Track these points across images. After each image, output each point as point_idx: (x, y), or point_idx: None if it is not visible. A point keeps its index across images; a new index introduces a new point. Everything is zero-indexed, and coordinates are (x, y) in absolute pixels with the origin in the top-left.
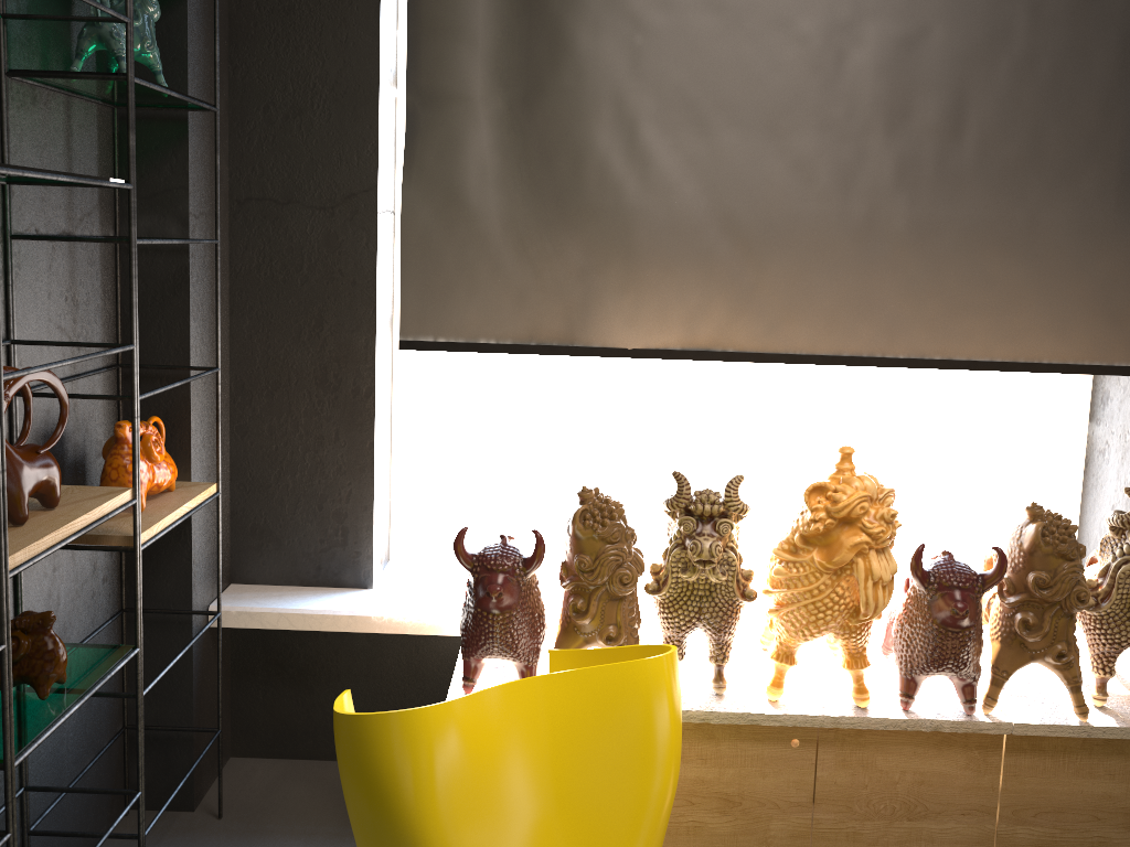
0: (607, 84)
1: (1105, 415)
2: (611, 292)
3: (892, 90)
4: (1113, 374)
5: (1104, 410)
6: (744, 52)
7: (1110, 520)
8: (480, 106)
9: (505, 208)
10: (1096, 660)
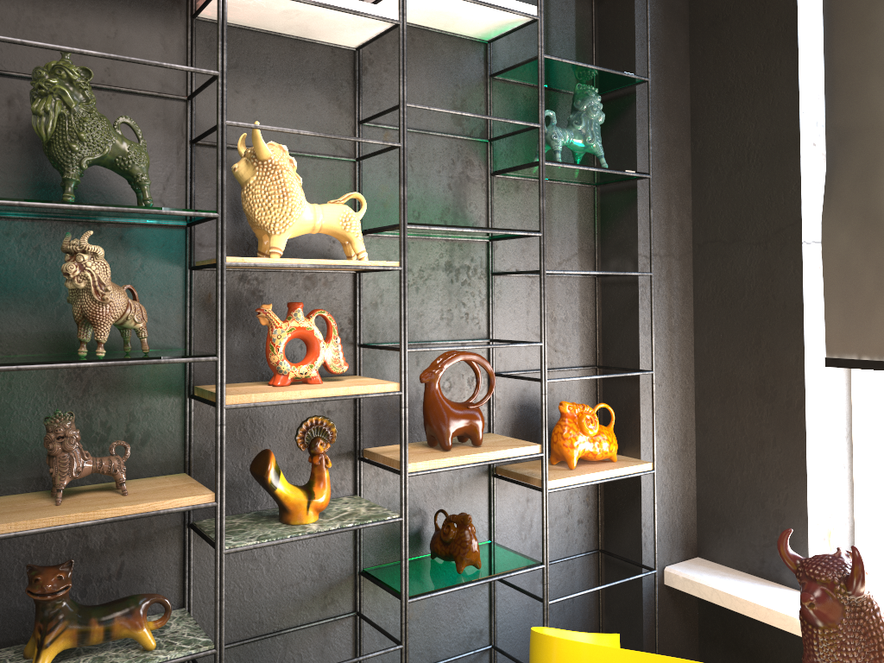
0: None
1: None
2: None
3: None
4: None
5: None
6: None
7: None
8: None
9: None
10: None
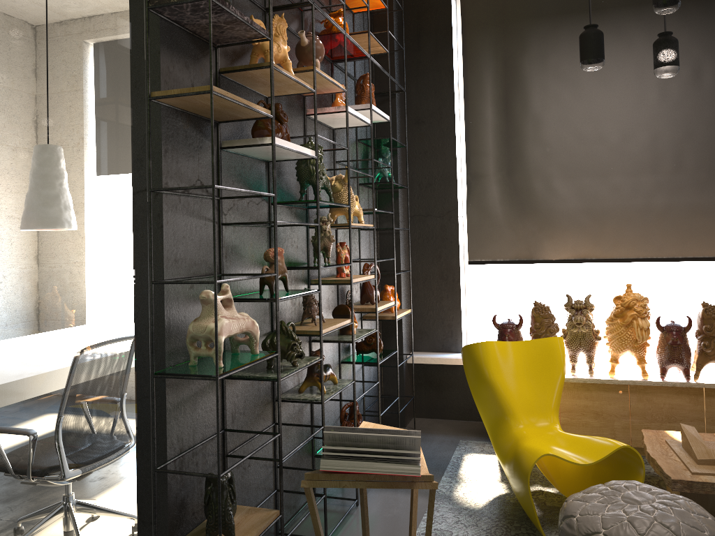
0: (537, 166)
1: None
2: (545, 239)
3: (648, 158)
4: None
5: None
6: (588, 150)
7: None
8: (492, 177)
9: (503, 212)
10: None
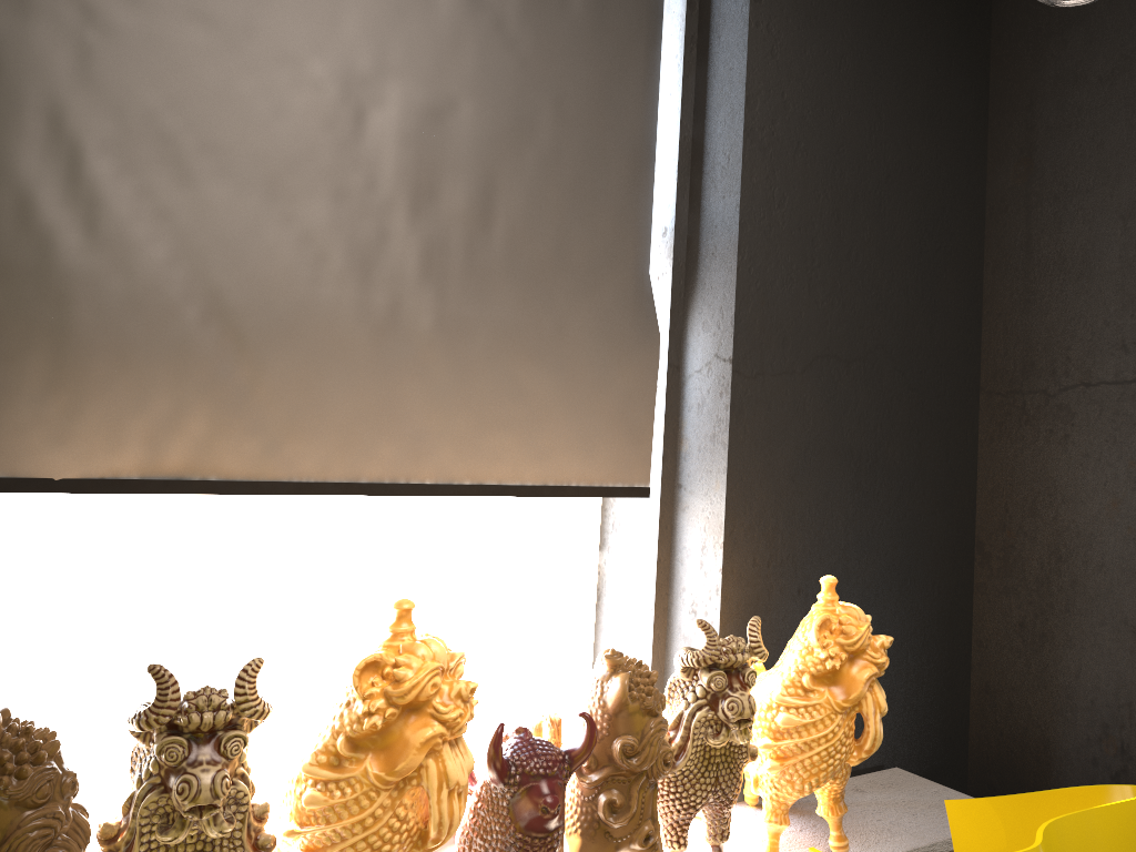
0: (39, 88)
1: (618, 541)
2: (31, 393)
3: (419, 164)
4: (635, 496)
5: (616, 537)
6: (242, 85)
7: (685, 659)
8: None
9: None
10: (670, 831)
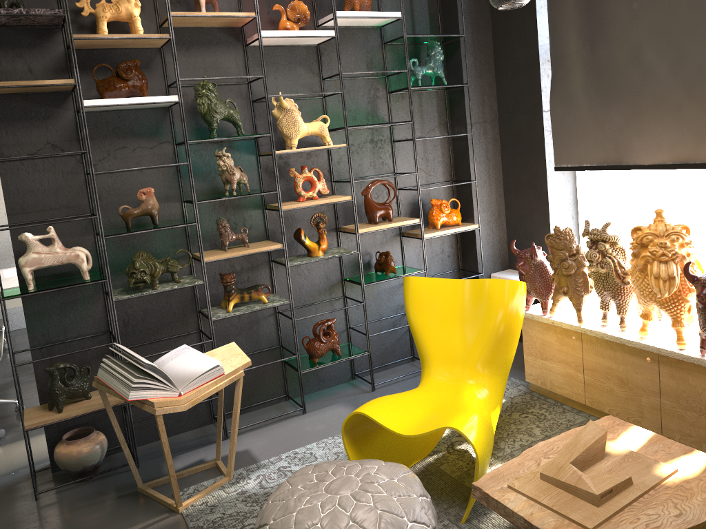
0: (622, 32)
1: None
2: (633, 136)
3: None
4: None
5: None
6: None
7: None
8: (574, 56)
9: (587, 102)
10: None
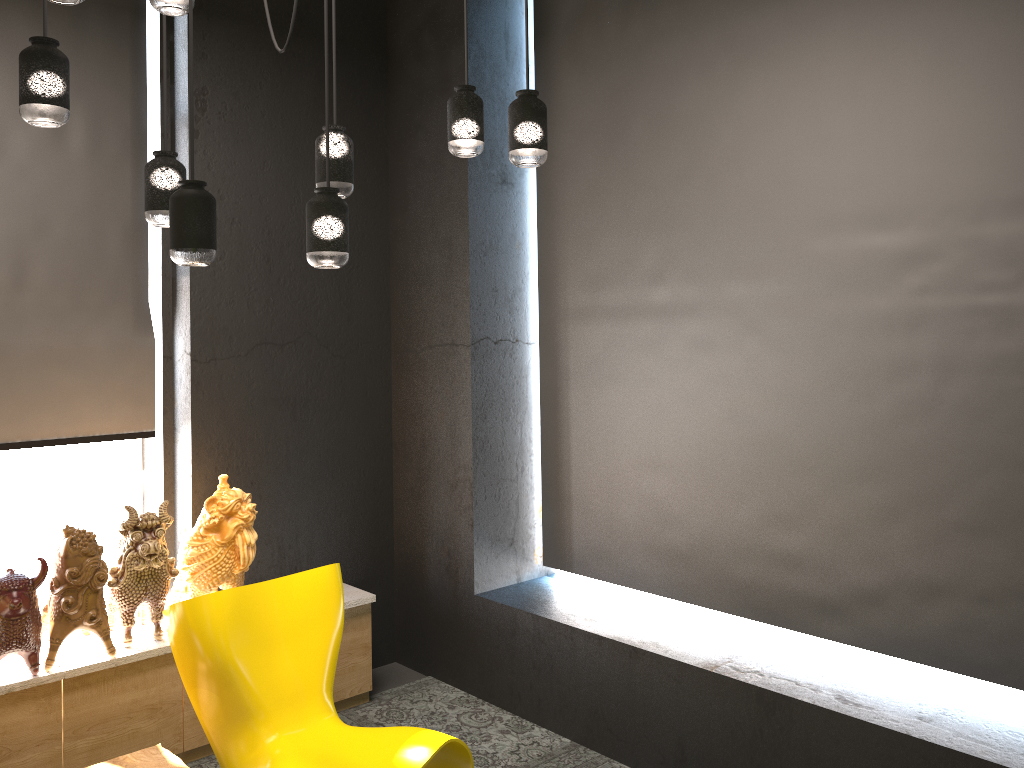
0: None
1: (149, 464)
2: None
3: None
4: (144, 437)
5: (148, 461)
6: None
7: (119, 526)
8: None
9: None
10: (123, 617)
